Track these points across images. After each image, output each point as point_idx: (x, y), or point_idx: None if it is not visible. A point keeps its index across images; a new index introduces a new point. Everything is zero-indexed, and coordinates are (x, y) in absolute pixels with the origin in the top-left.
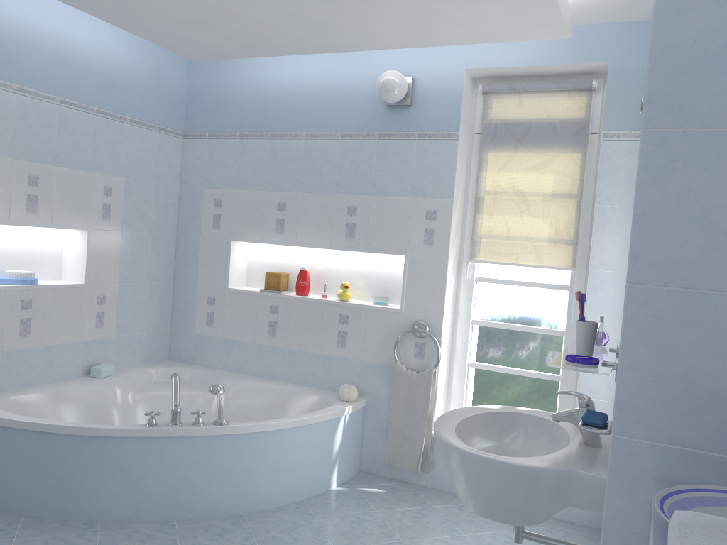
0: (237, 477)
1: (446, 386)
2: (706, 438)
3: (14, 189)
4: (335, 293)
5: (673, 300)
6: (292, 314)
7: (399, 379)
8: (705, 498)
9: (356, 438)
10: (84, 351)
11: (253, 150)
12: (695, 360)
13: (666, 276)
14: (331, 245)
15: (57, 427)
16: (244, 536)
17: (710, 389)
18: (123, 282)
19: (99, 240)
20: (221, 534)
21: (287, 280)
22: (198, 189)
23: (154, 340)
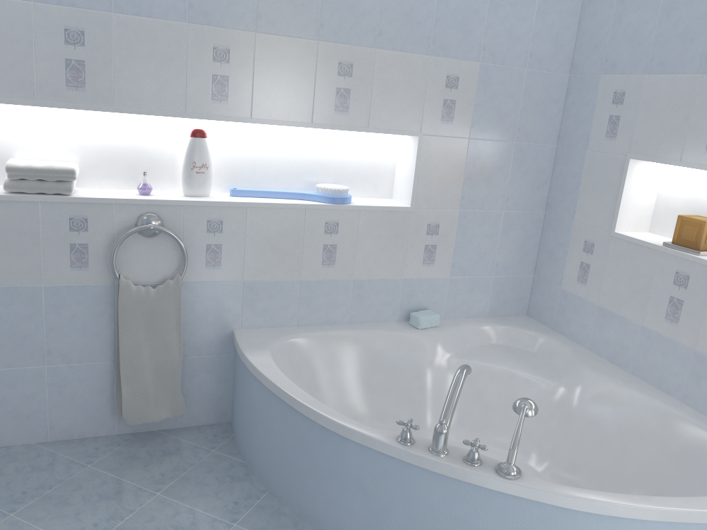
0: None
1: None
2: None
3: (319, 81)
4: None
5: None
6: None
7: None
8: None
9: None
10: (405, 292)
11: (689, 2)
12: None
13: None
14: None
15: (297, 403)
16: None
17: None
18: (467, 208)
19: (435, 151)
20: None
21: None
22: (593, 76)
23: (507, 287)
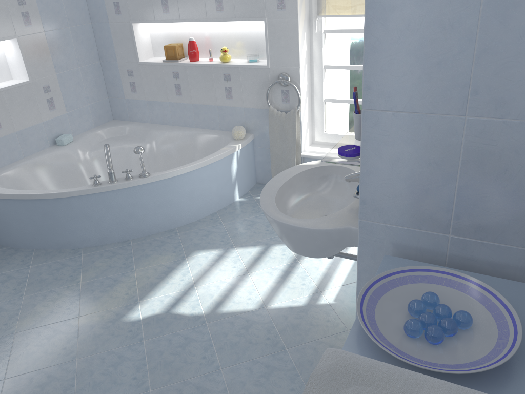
0: (165, 207)
1: (310, 118)
2: (423, 221)
3: None
4: (219, 55)
5: (397, 122)
6: (190, 78)
7: (273, 119)
8: (406, 277)
9: (249, 164)
10: (47, 129)
11: None
12: (414, 167)
13: (391, 103)
14: (207, 19)
15: (34, 195)
16: (175, 245)
17: (425, 188)
18: (60, 72)
19: (29, 44)
20: (160, 246)
21: (182, 49)
22: None
23: (98, 108)
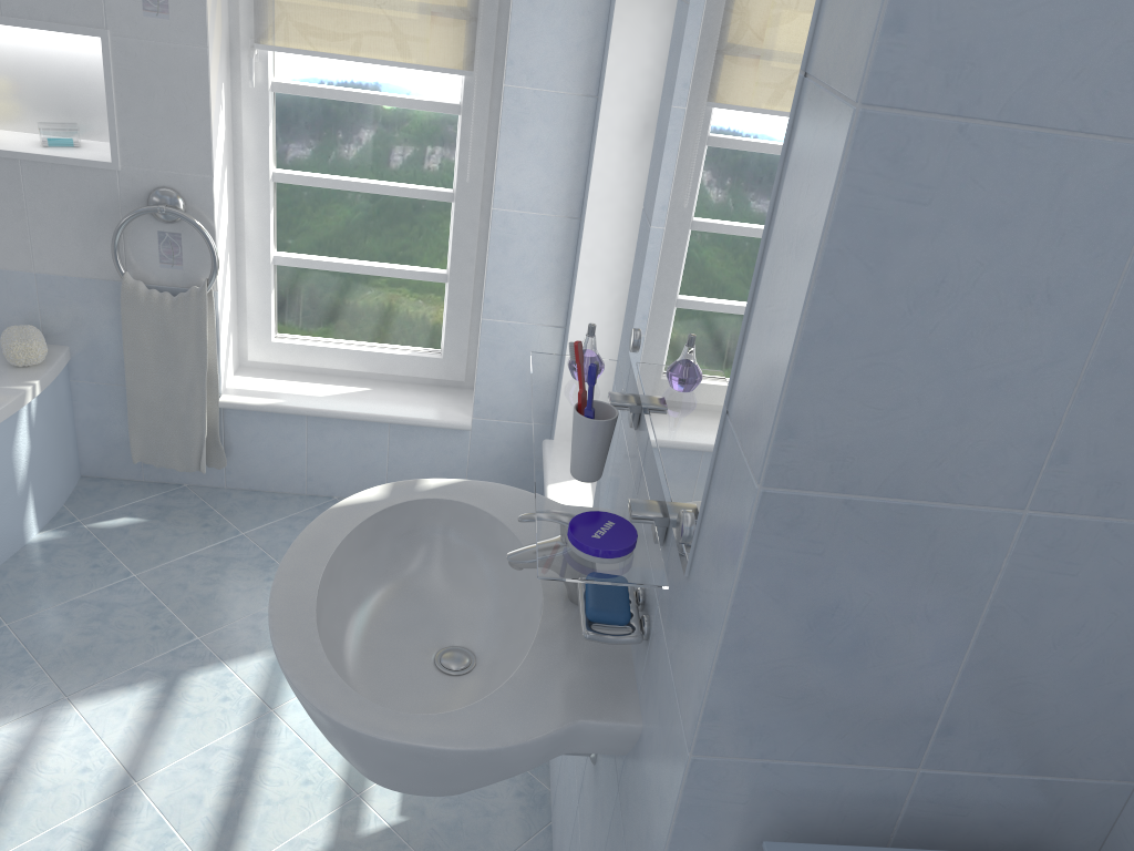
0: None
1: (235, 303)
2: (862, 746)
3: None
4: None
5: (853, 521)
6: None
7: (135, 311)
8: None
9: (61, 431)
10: None
11: None
12: (872, 627)
13: (848, 473)
14: None
15: None
16: None
17: (887, 673)
18: None
19: None
20: None
21: None
22: None
23: None
